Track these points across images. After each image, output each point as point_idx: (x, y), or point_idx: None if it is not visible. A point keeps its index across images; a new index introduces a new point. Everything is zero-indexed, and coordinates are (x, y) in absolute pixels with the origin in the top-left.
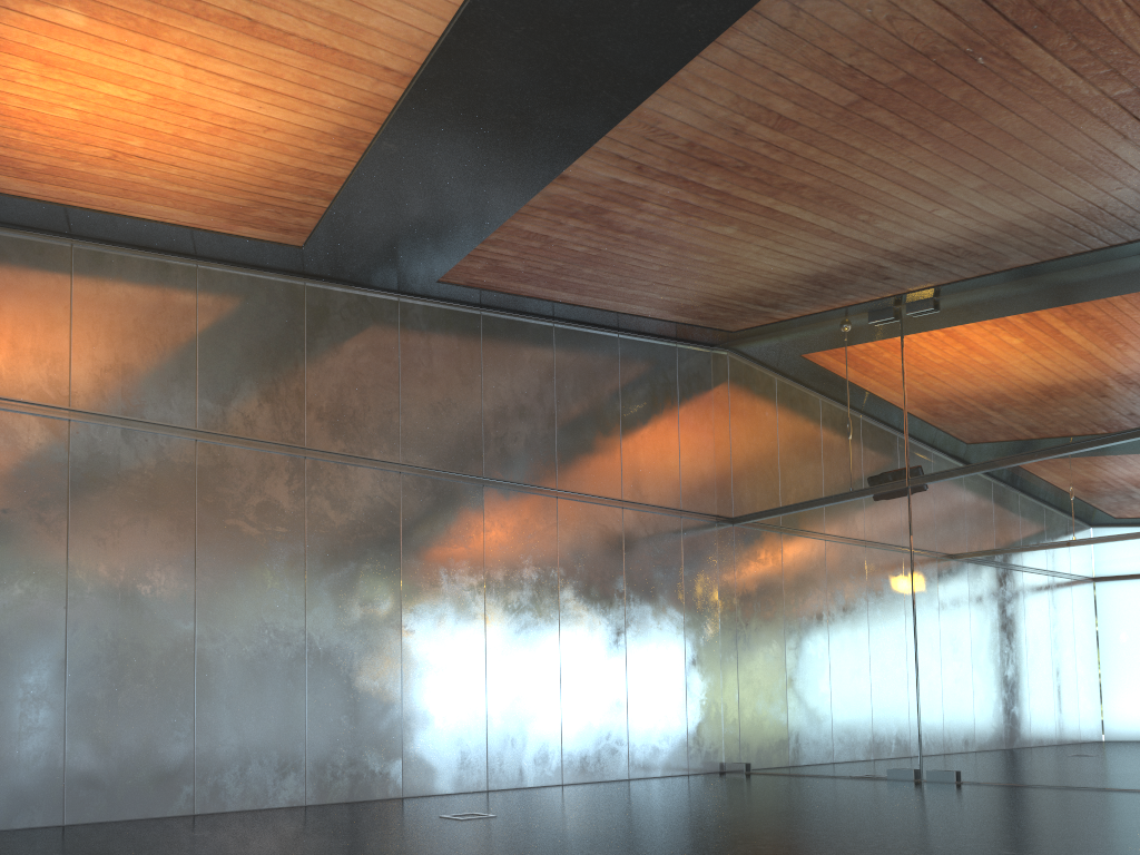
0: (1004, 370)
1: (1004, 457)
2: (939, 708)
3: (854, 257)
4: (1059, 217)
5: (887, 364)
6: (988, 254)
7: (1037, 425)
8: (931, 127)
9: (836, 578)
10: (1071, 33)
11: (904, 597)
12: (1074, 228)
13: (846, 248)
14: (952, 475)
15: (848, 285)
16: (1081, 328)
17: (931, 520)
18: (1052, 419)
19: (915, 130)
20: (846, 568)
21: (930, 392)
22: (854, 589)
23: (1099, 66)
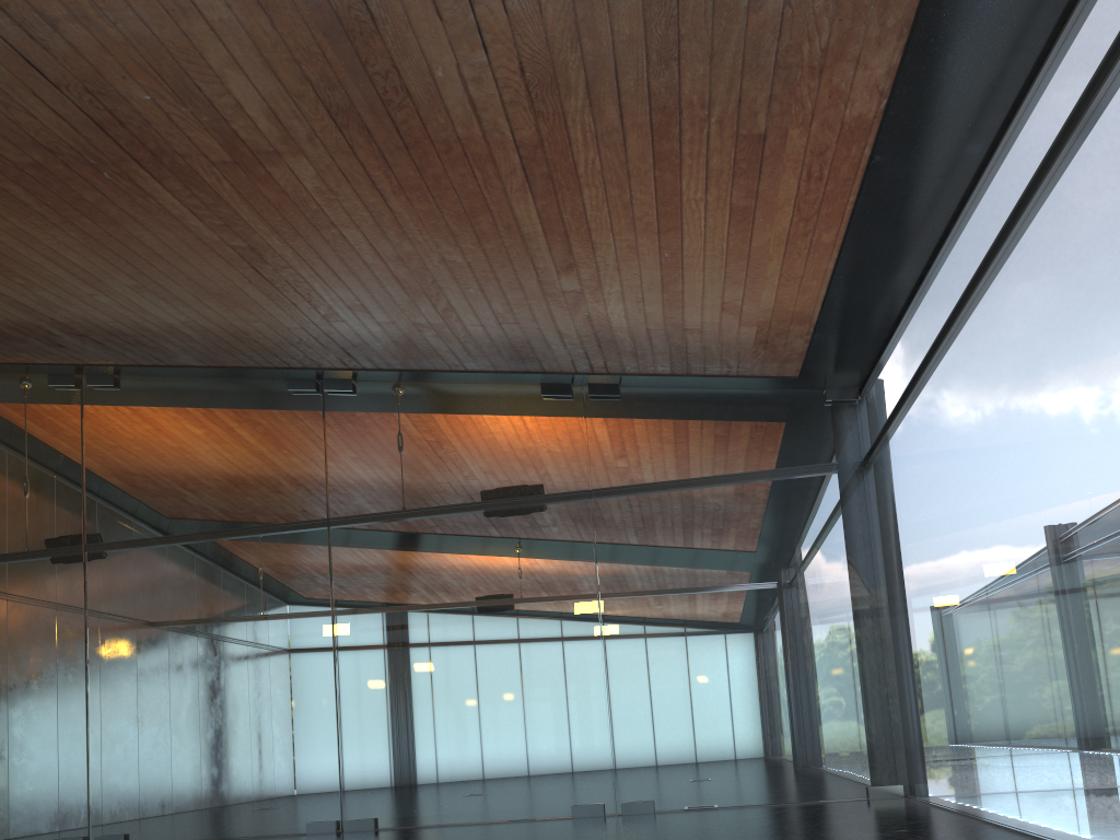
0: (177, 455)
1: (176, 534)
2: (110, 773)
3: (20, 317)
4: (213, 332)
5: (67, 429)
6: (157, 348)
7: (204, 510)
8: (72, 218)
9: (5, 640)
10: (184, 182)
11: (78, 662)
12: (229, 345)
13: (8, 306)
14: (128, 546)
15: (20, 343)
16: (242, 431)
17: (106, 587)
18: (217, 506)
19: (57, 216)
20: (17, 630)
21: (109, 464)
22: (25, 653)
23: (214, 217)
